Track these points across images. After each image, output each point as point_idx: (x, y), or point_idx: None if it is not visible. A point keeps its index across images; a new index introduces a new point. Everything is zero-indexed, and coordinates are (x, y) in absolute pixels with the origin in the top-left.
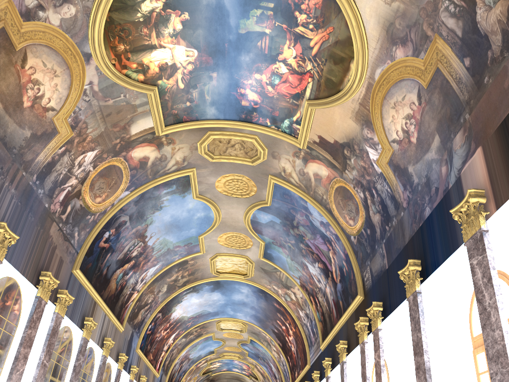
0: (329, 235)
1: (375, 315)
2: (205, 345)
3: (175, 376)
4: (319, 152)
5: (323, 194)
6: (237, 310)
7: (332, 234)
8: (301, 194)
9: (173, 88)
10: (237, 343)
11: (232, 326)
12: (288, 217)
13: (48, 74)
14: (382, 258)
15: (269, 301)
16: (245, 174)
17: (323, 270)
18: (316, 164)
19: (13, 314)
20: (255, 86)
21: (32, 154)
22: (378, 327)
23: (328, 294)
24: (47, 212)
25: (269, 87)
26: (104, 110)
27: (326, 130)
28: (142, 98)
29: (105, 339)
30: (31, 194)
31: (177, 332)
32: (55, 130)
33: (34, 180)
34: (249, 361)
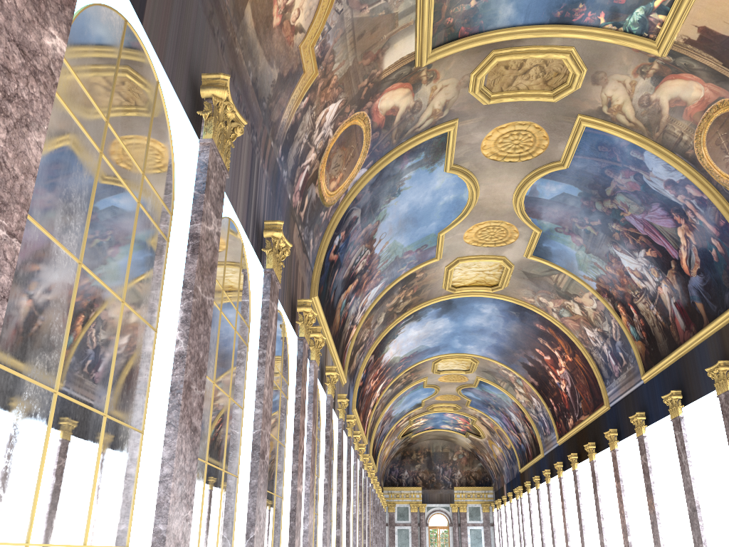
0: (682, 201)
1: None
2: (412, 397)
3: (376, 442)
4: (694, 58)
5: (683, 132)
6: (468, 340)
7: (690, 198)
8: (636, 139)
9: None
10: (456, 389)
11: (454, 365)
12: (596, 183)
13: None
14: None
15: (527, 321)
16: (535, 120)
17: (657, 260)
18: (681, 81)
19: (284, 366)
20: None
21: (278, 110)
22: None
23: (665, 296)
24: (290, 207)
25: None
26: (357, 28)
27: (720, 13)
28: (408, 1)
29: (338, 397)
30: (278, 179)
31: (385, 381)
32: (301, 67)
33: (279, 155)
34: (469, 412)
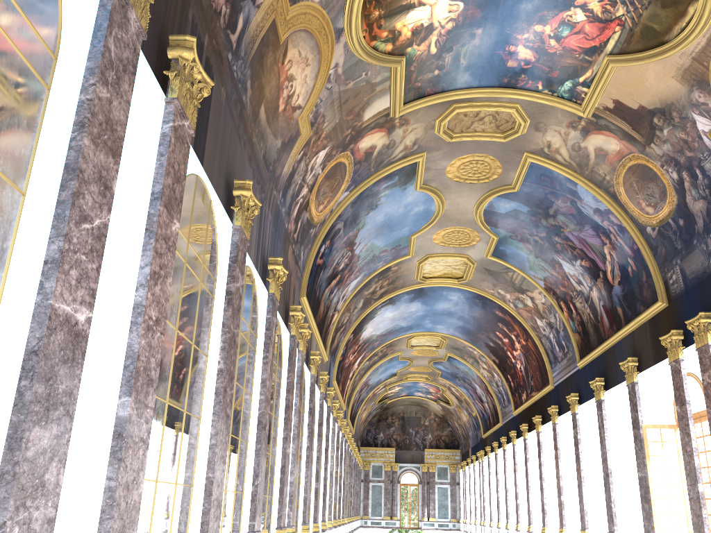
0: (607, 226)
1: (701, 328)
2: (388, 368)
3: (354, 408)
4: (611, 121)
5: (606, 174)
6: (438, 321)
7: (612, 225)
8: (570, 175)
9: (422, 55)
10: (428, 362)
11: (426, 342)
12: (541, 204)
13: (301, 65)
14: (706, 257)
15: (488, 308)
16: (490, 153)
17: (589, 270)
18: (603, 136)
19: (279, 359)
20: (532, 41)
21: (280, 167)
22: (708, 342)
23: (595, 299)
24: (286, 233)
25: (552, 41)
26: (343, 96)
27: (628, 92)
28: (384, 73)
29: (320, 374)
30: (278, 216)
31: (363, 355)
32: (298, 132)
33: (280, 198)
34: (440, 382)
